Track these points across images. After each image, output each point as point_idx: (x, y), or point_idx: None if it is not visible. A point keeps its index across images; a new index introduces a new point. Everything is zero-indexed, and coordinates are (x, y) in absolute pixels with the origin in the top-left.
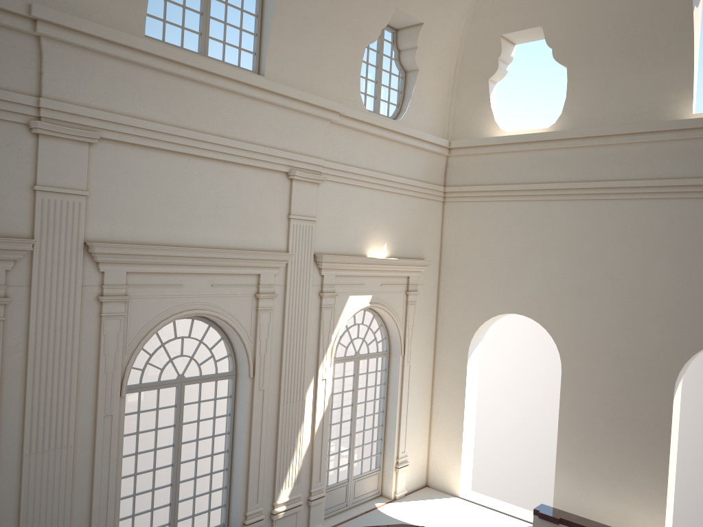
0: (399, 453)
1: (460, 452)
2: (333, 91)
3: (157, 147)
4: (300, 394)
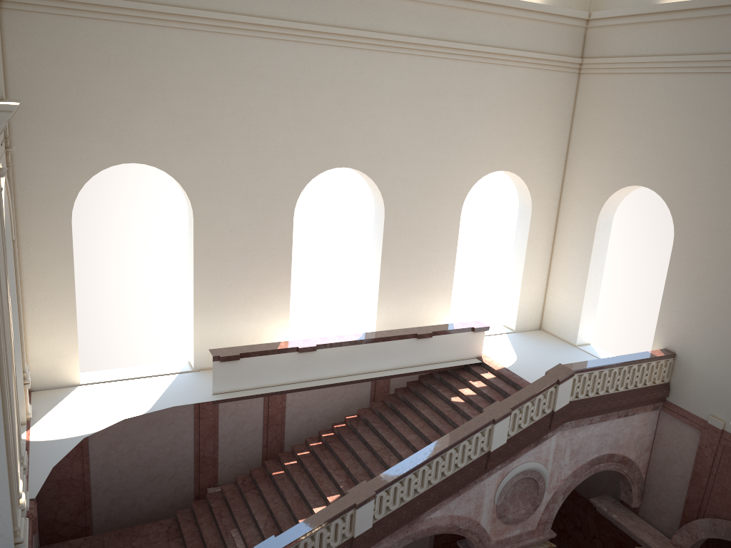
0: (25, 365)
1: (75, 336)
2: None
3: None
4: (8, 334)
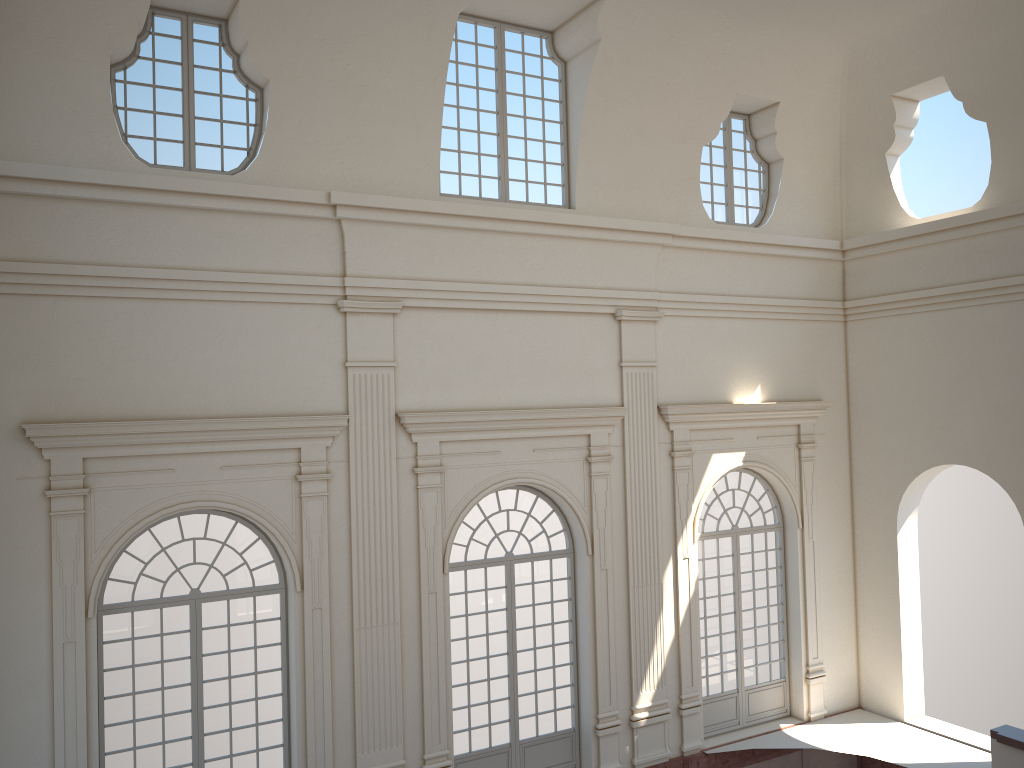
0: (808, 658)
1: (899, 660)
2: (665, 209)
3: (460, 307)
4: (655, 575)
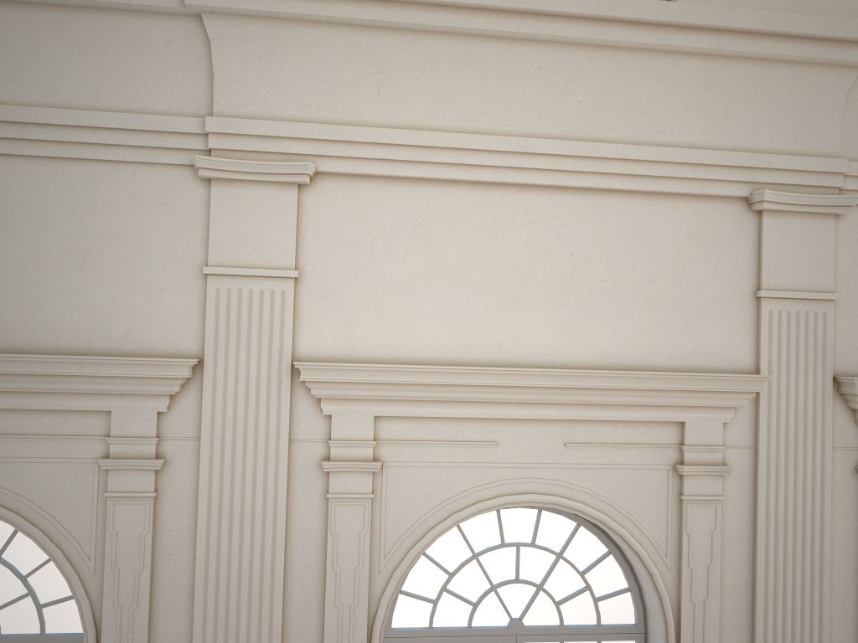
0: None
1: None
2: None
3: (429, 176)
4: None
